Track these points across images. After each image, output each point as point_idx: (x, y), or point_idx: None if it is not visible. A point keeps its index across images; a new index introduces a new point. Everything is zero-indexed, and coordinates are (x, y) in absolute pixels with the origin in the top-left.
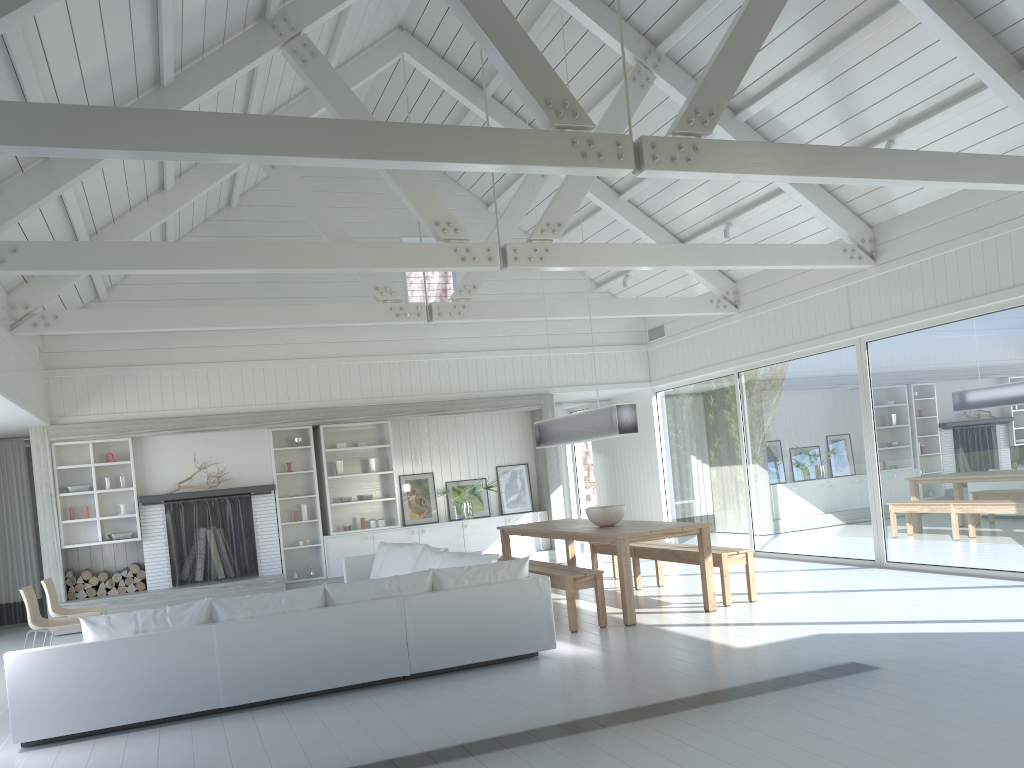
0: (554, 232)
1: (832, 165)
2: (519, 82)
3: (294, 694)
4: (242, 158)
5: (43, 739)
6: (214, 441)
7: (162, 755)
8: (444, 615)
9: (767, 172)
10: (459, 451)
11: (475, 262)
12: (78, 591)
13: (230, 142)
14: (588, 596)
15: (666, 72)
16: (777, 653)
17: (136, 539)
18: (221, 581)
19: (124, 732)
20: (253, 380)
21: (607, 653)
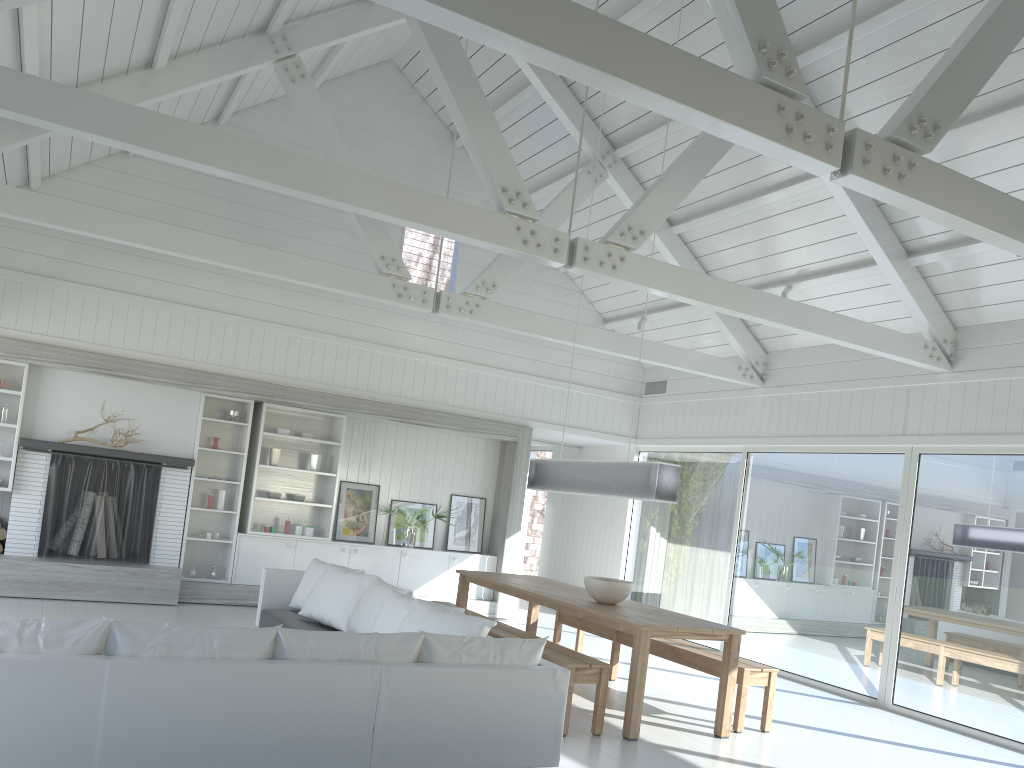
0: (635, 239)
1: None
2: (732, 6)
3: None
4: None
5: None
6: (132, 392)
7: None
8: (429, 700)
9: (978, 221)
10: (414, 468)
11: (538, 250)
12: None
13: None
14: None
15: None
16: None
17: (5, 489)
18: (101, 562)
19: None
20: (197, 331)
21: None
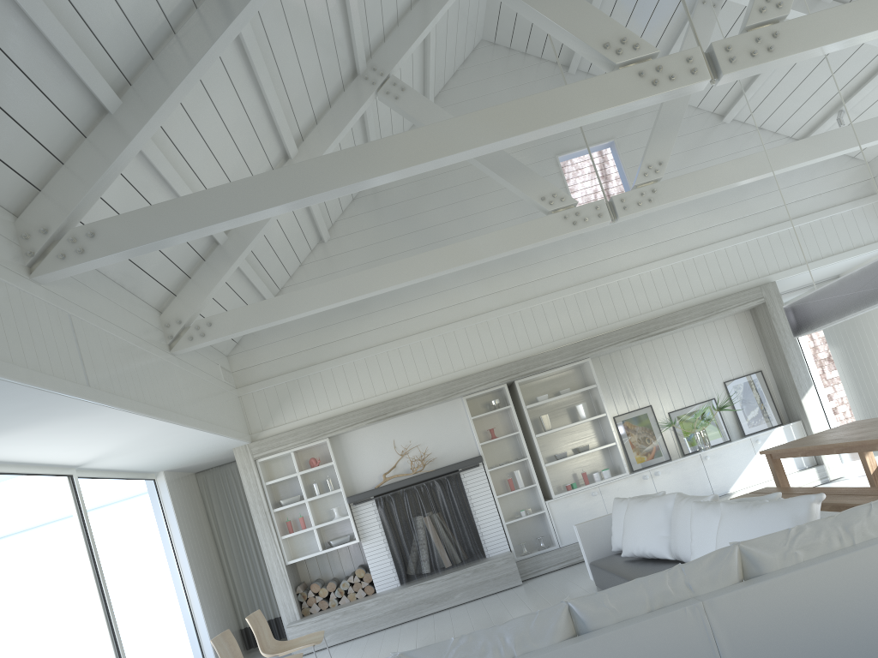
0: (779, 6)
1: None
2: None
3: None
4: None
5: None
6: (410, 423)
7: None
8: (780, 620)
9: None
10: (675, 374)
11: (672, 82)
12: (311, 606)
13: None
14: None
15: None
16: None
17: (354, 542)
18: (448, 571)
19: None
20: (435, 350)
21: None
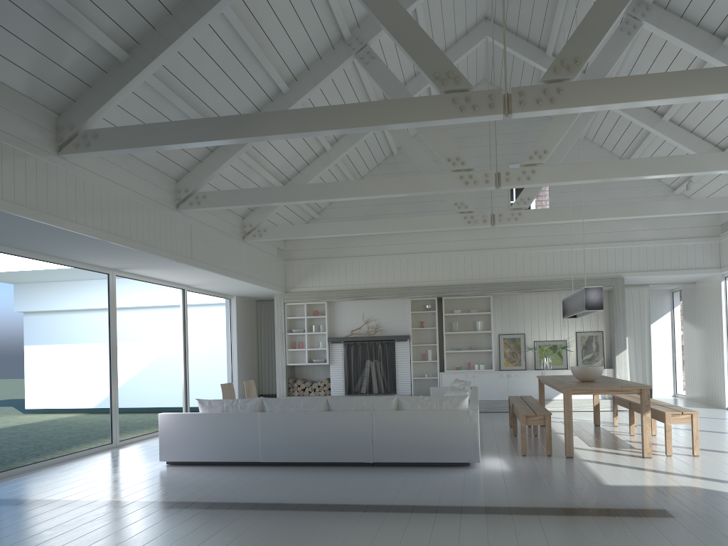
0: (540, 157)
1: (702, 85)
2: (416, 64)
3: (300, 461)
4: (240, 140)
5: (176, 462)
6: (375, 305)
7: (203, 479)
8: (398, 427)
9: (629, 100)
10: (546, 319)
11: (475, 184)
12: (294, 391)
13: (232, 132)
14: (587, 435)
15: (653, 17)
16: (623, 493)
17: (325, 363)
18: (372, 394)
19: (211, 466)
20: (400, 267)
21: (513, 472)
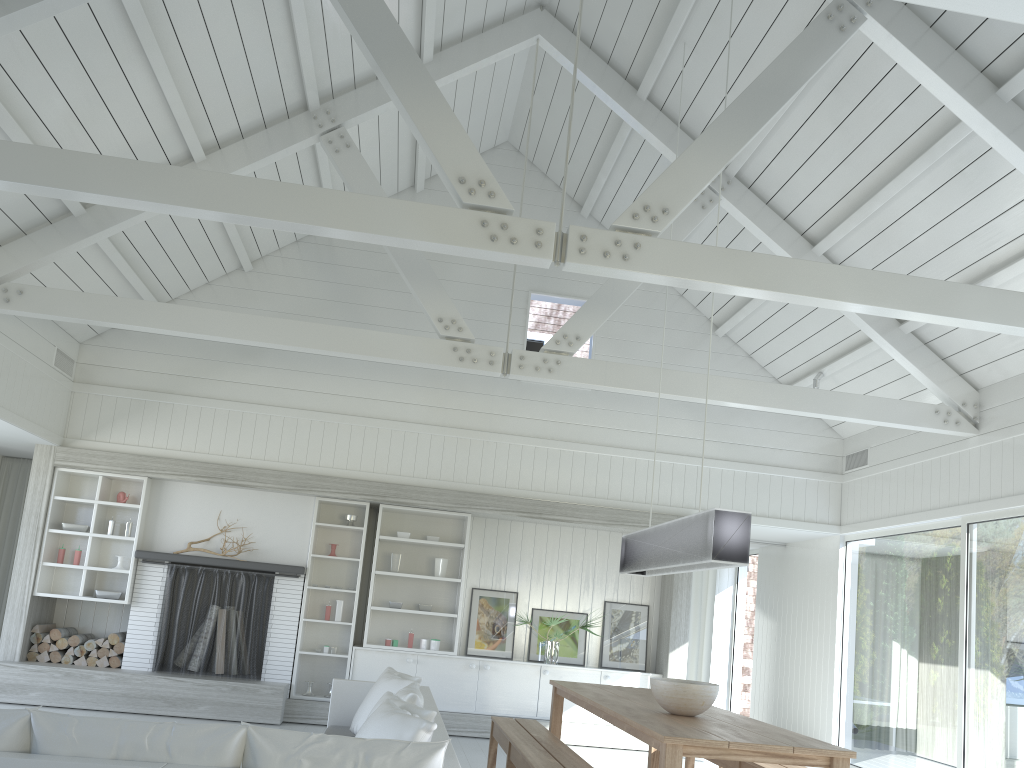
0: (653, 220)
1: None
2: None
3: None
4: None
5: None
6: (247, 500)
7: None
8: None
9: None
10: (558, 571)
11: (512, 246)
12: (41, 652)
13: None
14: None
15: (885, 13)
16: None
17: (121, 602)
18: (210, 677)
19: None
20: (309, 434)
21: None
